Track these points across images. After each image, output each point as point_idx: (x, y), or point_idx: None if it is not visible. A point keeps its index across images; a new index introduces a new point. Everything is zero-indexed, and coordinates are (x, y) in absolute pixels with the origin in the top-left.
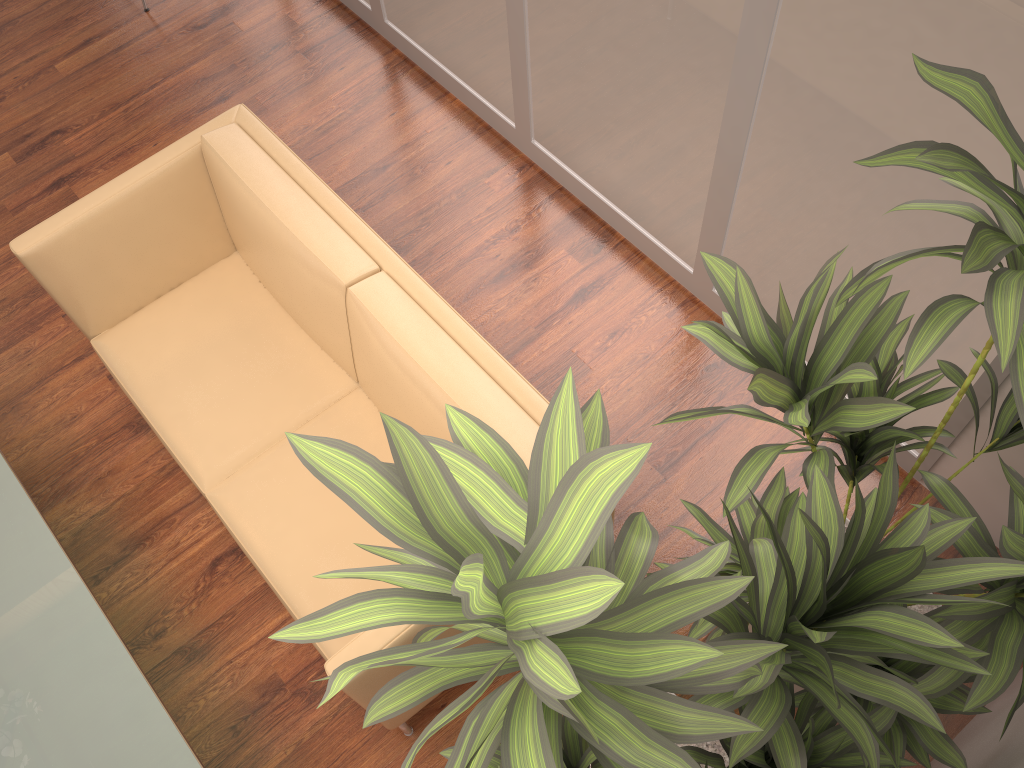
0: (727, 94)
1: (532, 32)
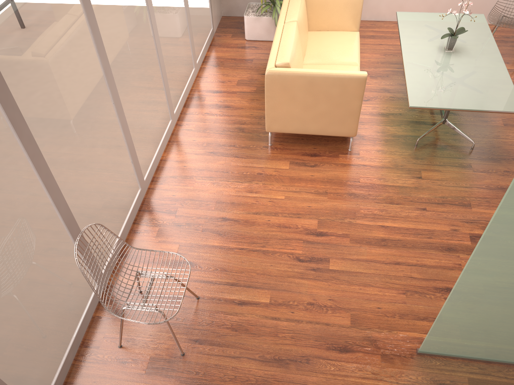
0: None
1: (165, 64)
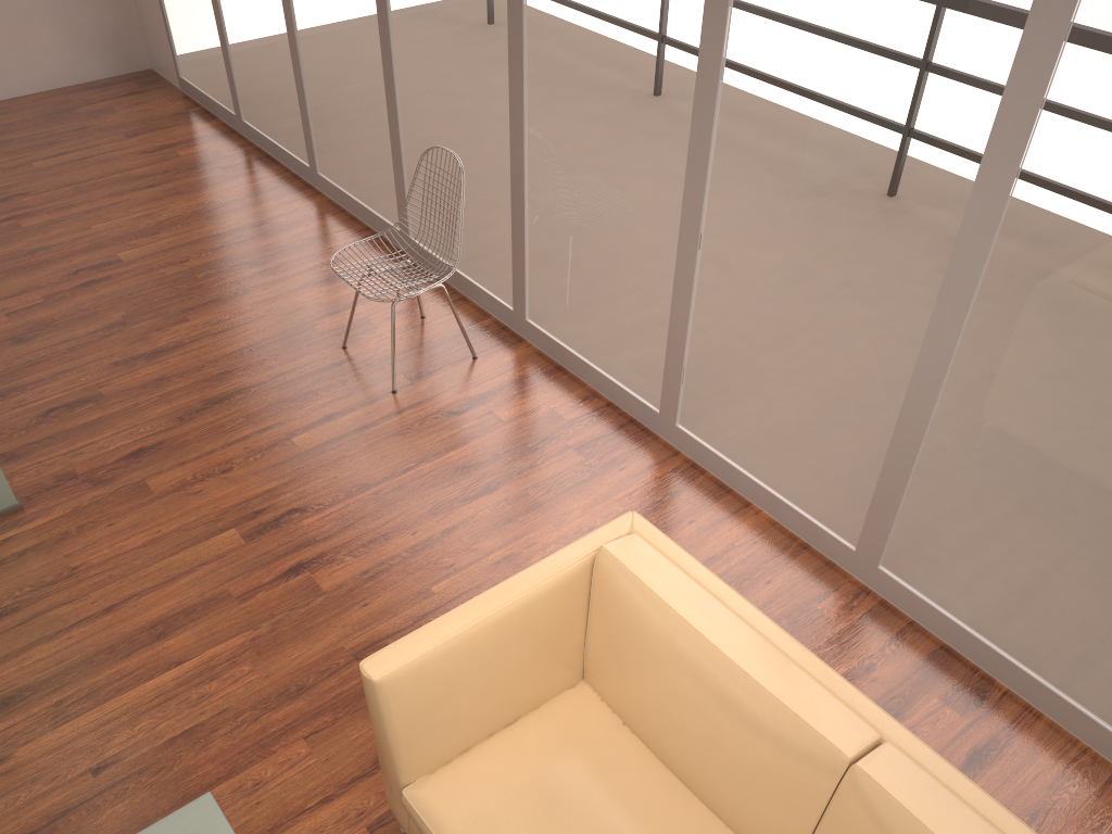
0: None
1: (928, 456)
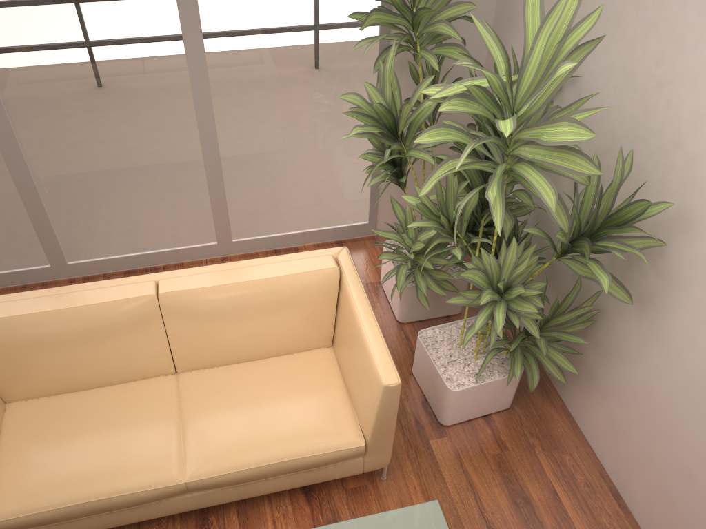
0: (198, 127)
1: (45, 191)
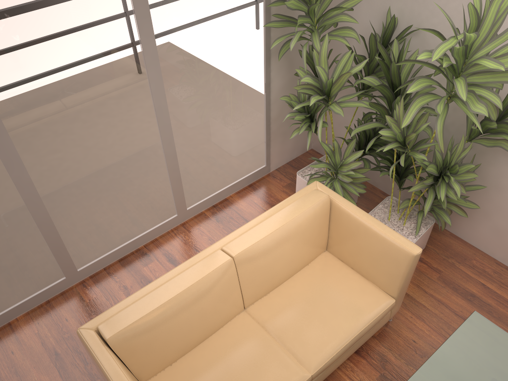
0: (161, 134)
1: (58, 220)
